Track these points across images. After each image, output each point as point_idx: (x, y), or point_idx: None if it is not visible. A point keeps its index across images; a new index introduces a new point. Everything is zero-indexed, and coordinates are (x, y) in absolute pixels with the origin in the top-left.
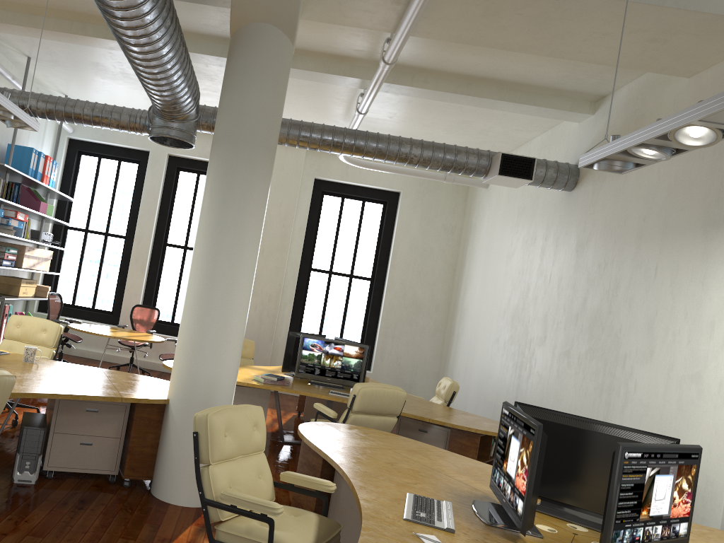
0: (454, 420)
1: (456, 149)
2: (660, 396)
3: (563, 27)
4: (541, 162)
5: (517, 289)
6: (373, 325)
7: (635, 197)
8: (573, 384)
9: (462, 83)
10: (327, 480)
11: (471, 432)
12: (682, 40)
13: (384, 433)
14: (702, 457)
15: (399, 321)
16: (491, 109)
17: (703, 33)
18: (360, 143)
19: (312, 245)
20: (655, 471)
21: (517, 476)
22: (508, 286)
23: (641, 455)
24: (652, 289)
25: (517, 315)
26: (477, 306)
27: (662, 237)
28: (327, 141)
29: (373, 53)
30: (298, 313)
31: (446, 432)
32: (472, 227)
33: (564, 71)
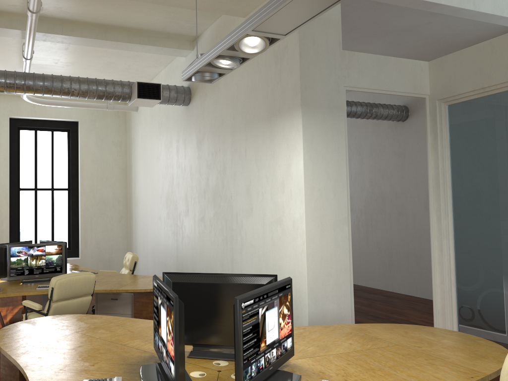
0: (135, 285)
1: (105, 82)
2: (261, 238)
3: None
4: (165, 87)
5: (166, 179)
6: (75, 223)
7: (226, 104)
8: (209, 240)
9: (101, 31)
10: None
11: (148, 291)
12: None
13: (76, 315)
14: (291, 274)
15: (94, 216)
16: (126, 50)
17: None
18: (29, 83)
19: (17, 170)
20: (265, 309)
21: (168, 341)
22: (161, 178)
23: (253, 301)
24: (245, 165)
25: (169, 198)
26: (144, 196)
27: (246, 128)
28: (1, 83)
29: (25, 7)
30: (15, 225)
31: (131, 296)
32: (132, 140)
33: (168, 18)
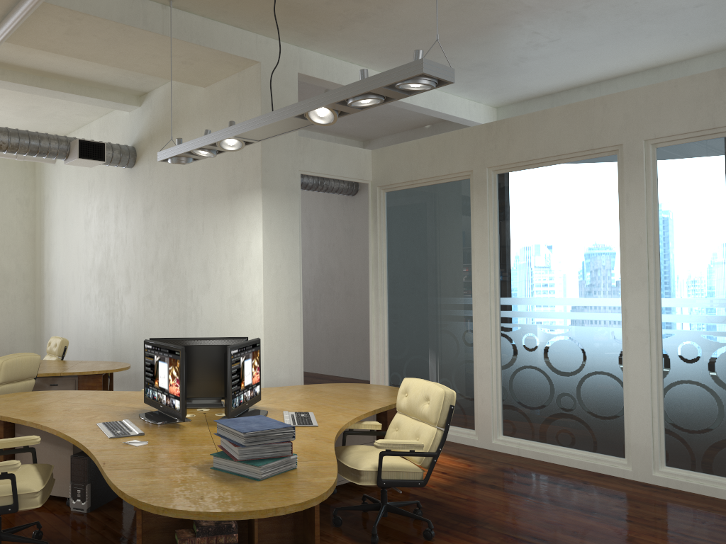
0: (79, 368)
1: (39, 136)
2: (218, 314)
3: (126, 48)
4: (108, 146)
5: (99, 251)
6: None
7: (181, 173)
8: (158, 319)
9: (36, 76)
10: (32, 435)
11: (95, 374)
12: (202, 64)
13: (40, 392)
14: None
15: None
16: (62, 99)
17: (213, 61)
18: None
19: None
20: (244, 359)
21: (170, 386)
22: (91, 249)
23: (238, 351)
24: (202, 240)
25: (103, 272)
26: (64, 269)
27: (204, 202)
28: None
29: None
30: None
31: (74, 380)
32: (46, 199)
33: (119, 73)
